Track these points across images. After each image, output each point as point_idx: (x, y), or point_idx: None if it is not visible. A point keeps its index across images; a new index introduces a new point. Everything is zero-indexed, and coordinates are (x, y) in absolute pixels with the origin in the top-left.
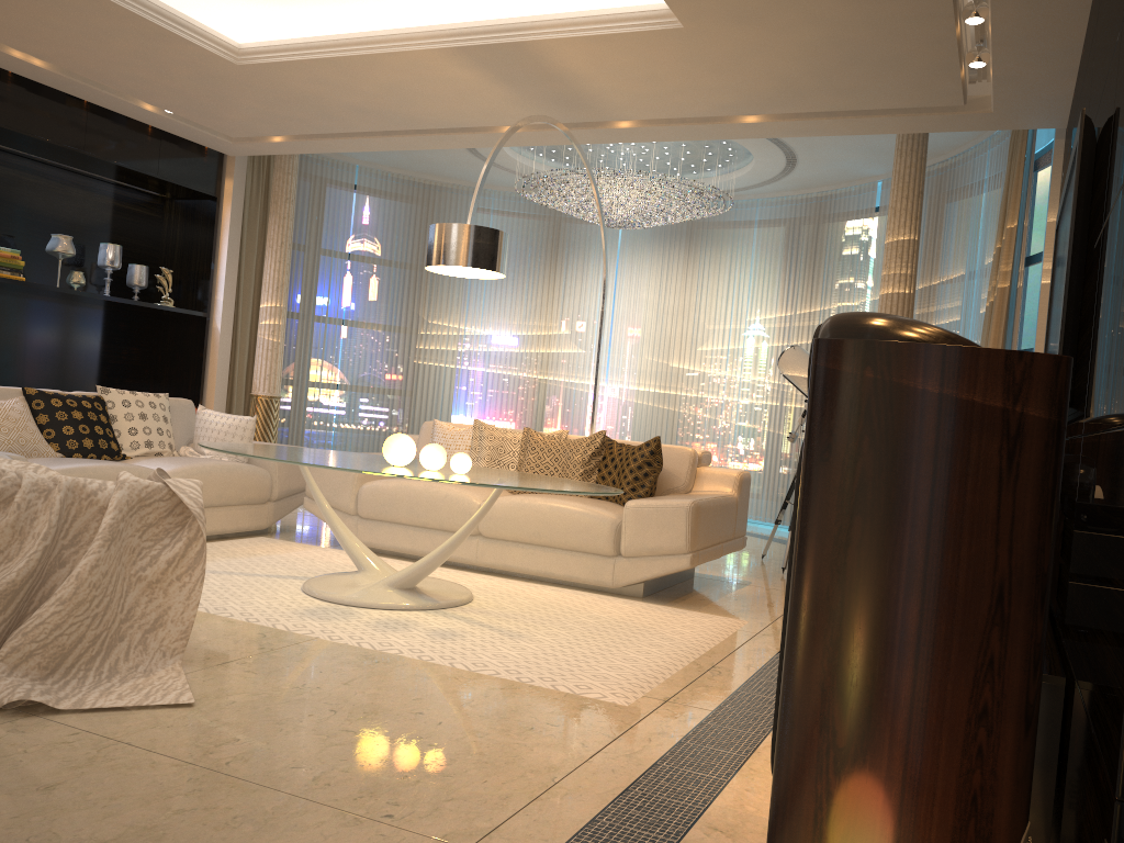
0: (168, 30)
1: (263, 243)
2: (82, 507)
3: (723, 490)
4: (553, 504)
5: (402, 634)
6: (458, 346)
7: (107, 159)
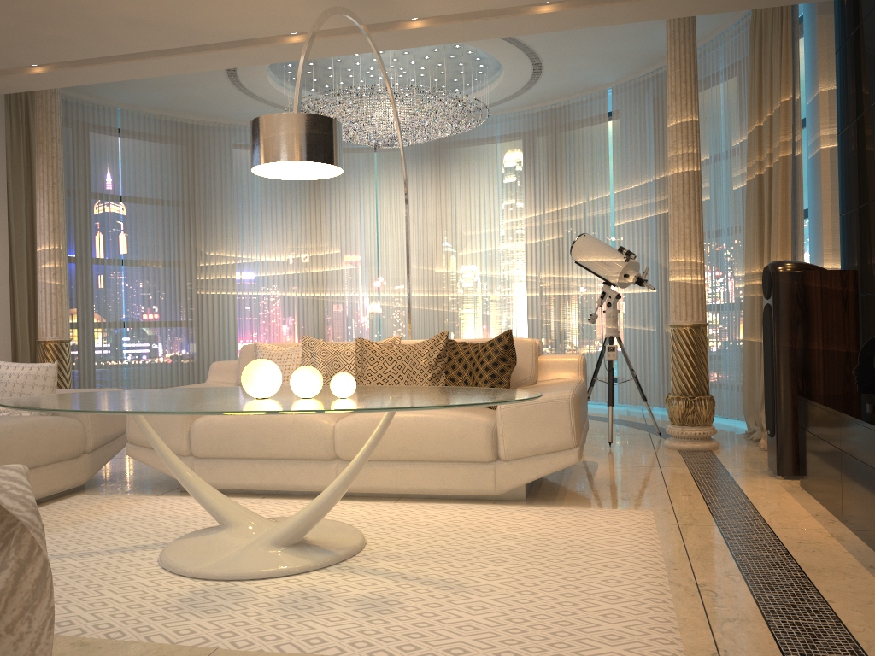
0: None
1: (31, 188)
2: None
3: (570, 376)
4: (418, 415)
5: (325, 617)
6: (237, 274)
7: None
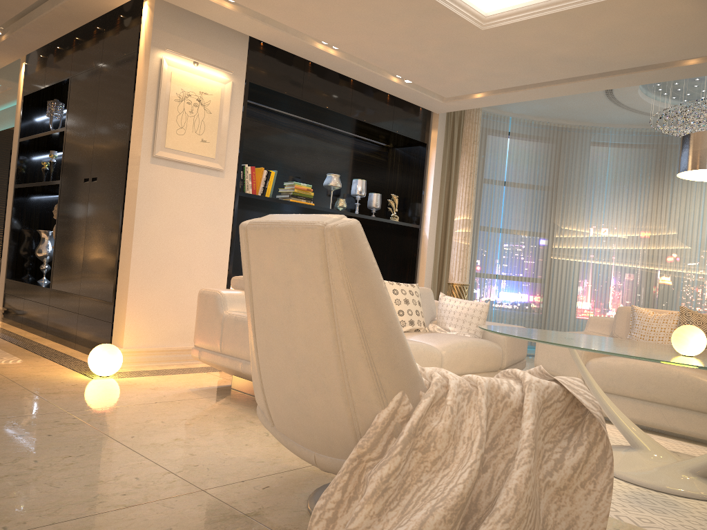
0: (441, 4)
1: (449, 175)
2: (498, 409)
3: None
4: None
5: None
6: (583, 245)
7: (363, 120)
